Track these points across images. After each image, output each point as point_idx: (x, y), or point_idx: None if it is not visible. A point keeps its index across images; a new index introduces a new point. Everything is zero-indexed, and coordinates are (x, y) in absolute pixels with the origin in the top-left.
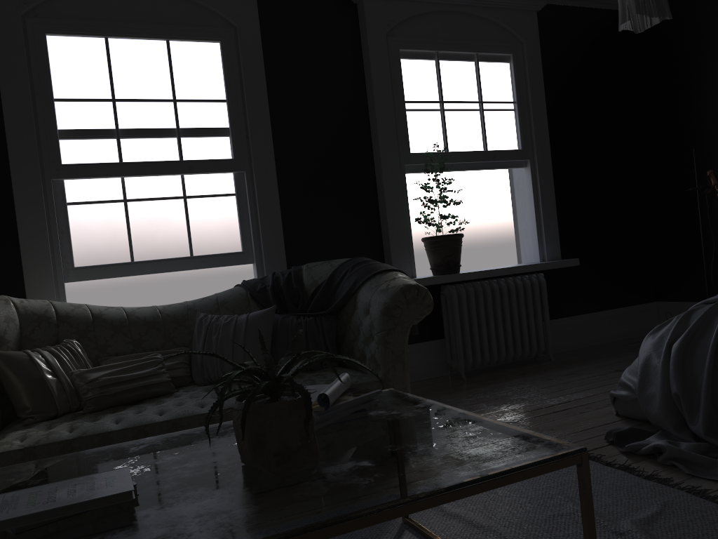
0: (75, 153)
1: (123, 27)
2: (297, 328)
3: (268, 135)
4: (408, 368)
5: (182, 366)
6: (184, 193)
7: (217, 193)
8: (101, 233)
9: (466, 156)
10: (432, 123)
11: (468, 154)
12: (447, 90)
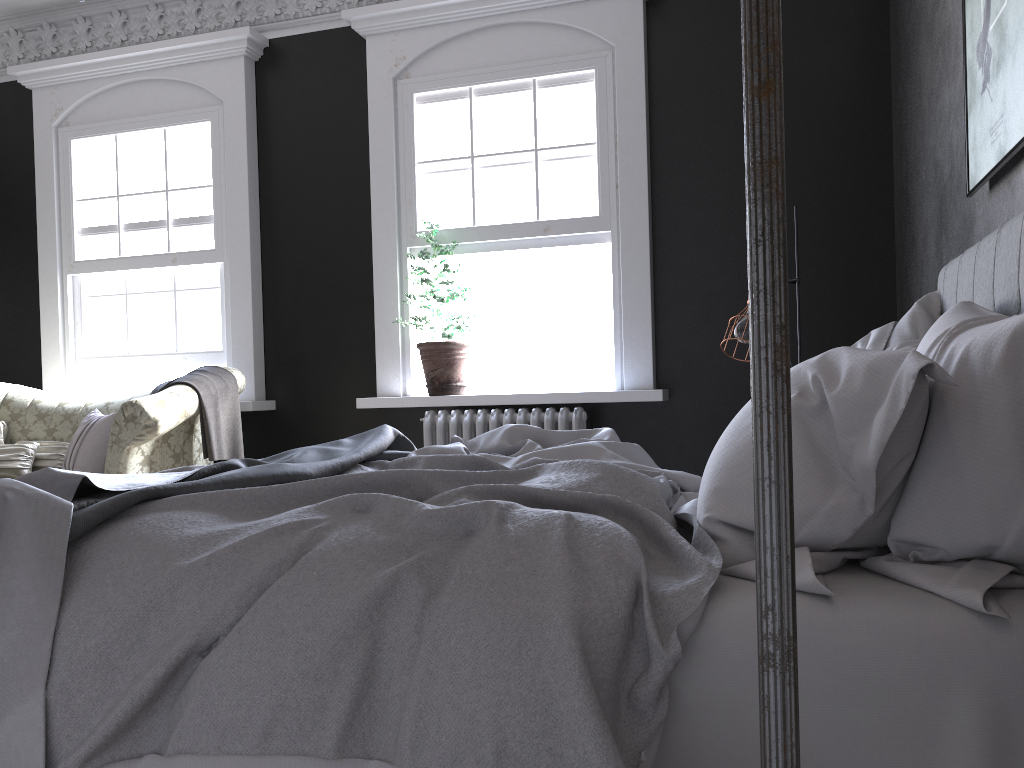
0: (87, 249)
1: (127, 122)
2: None
3: (245, 221)
4: None
5: (57, 458)
6: (174, 286)
7: (204, 286)
8: (107, 325)
9: (500, 231)
10: (456, 188)
11: (503, 228)
12: (482, 140)
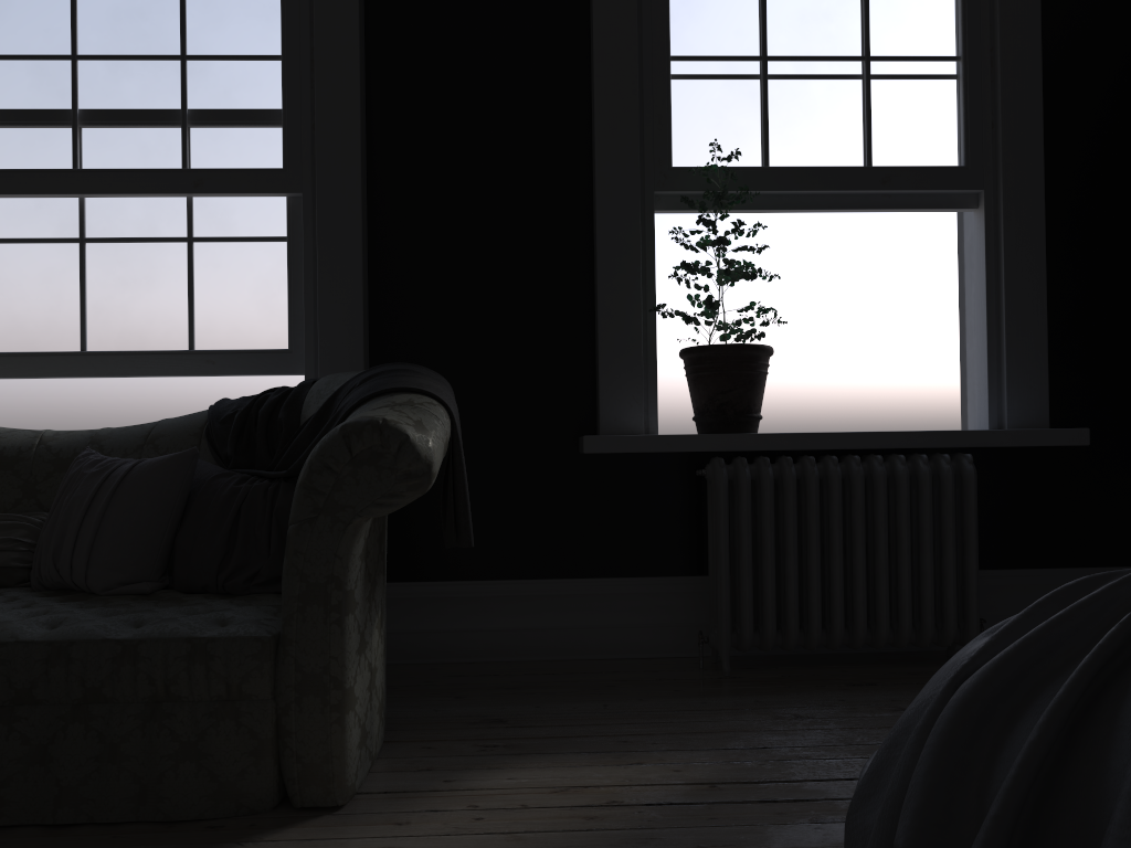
0: None
1: None
2: (229, 501)
3: (353, 124)
4: (344, 620)
5: (11, 547)
6: (188, 231)
7: (252, 235)
8: (35, 296)
9: (812, 177)
10: (735, 105)
11: (816, 174)
12: (780, 33)
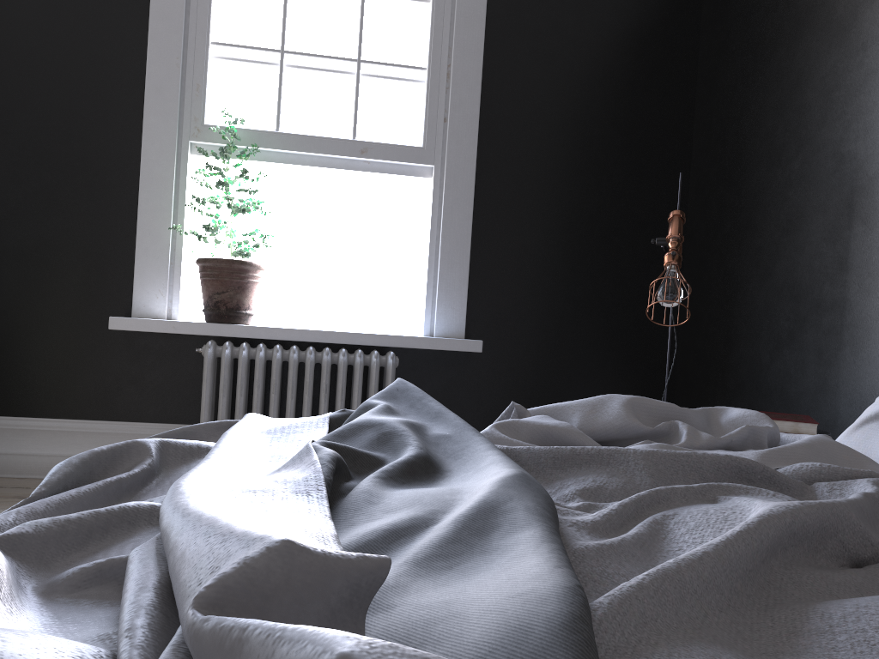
0: None
1: None
2: None
3: None
4: None
5: None
6: None
7: None
8: None
9: (310, 143)
10: (258, 84)
11: (313, 141)
12: (296, 35)
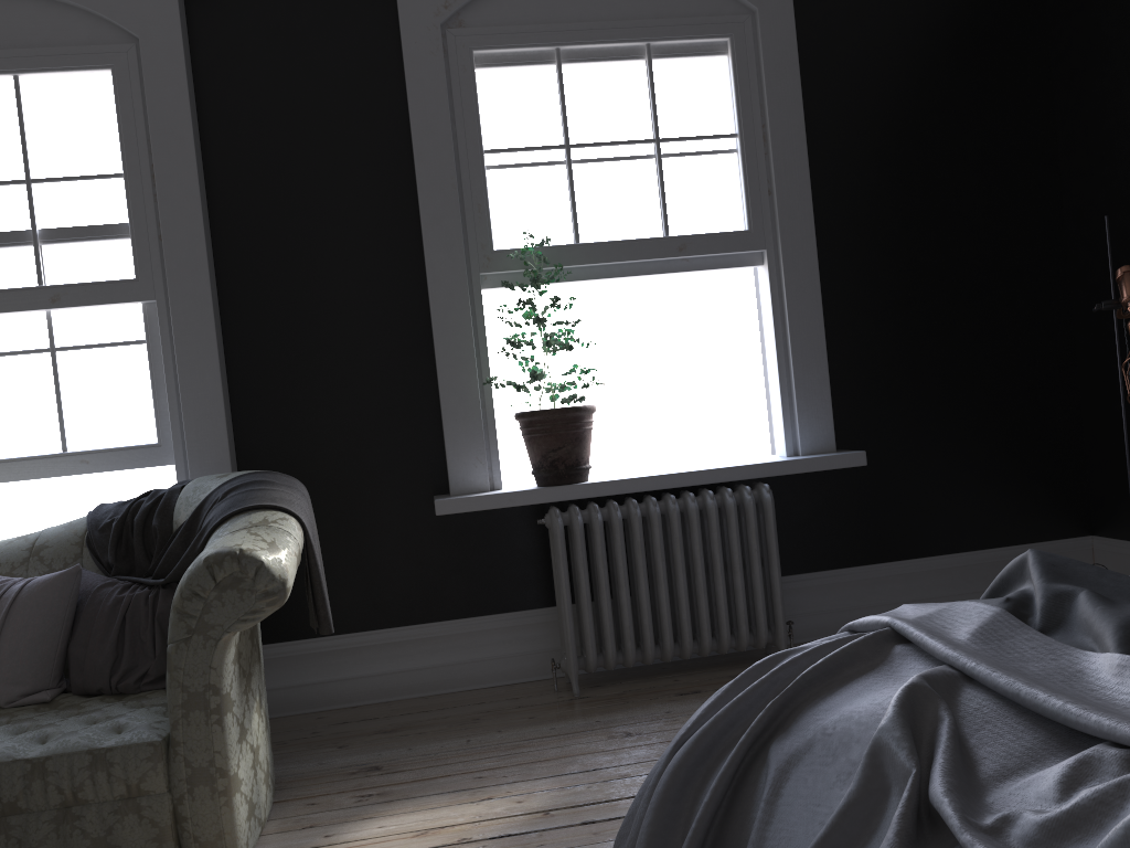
0: None
1: None
2: (114, 610)
3: (198, 233)
4: (223, 719)
5: None
6: (50, 342)
7: (112, 340)
8: None
9: (618, 249)
10: (546, 190)
11: (621, 247)
12: (580, 123)
